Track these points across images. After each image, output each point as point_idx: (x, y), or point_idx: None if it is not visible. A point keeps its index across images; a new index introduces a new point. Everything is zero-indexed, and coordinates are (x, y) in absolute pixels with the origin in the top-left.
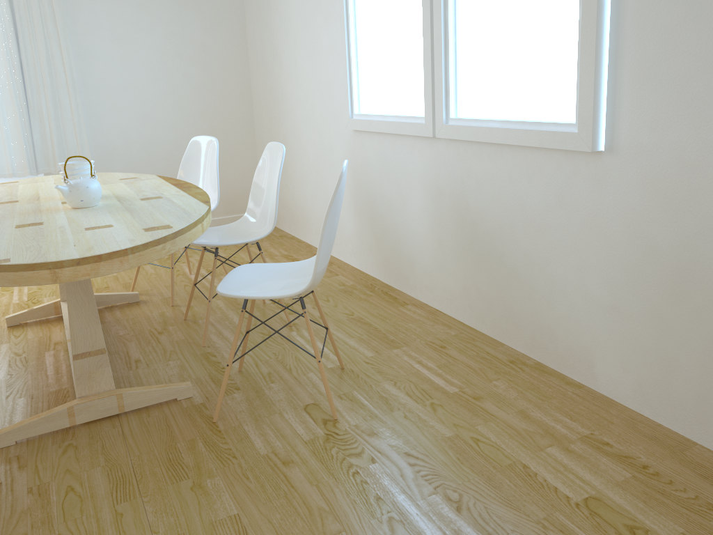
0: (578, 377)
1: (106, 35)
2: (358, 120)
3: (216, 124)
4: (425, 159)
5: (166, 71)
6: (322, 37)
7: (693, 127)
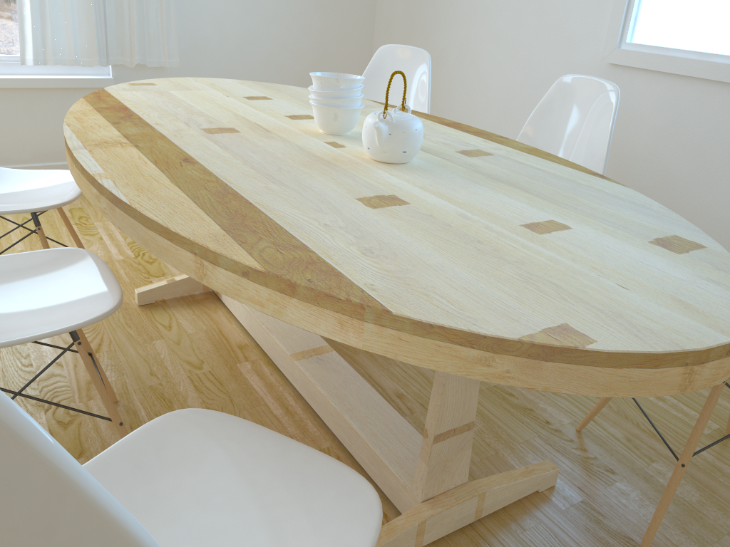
0: None
1: None
2: (637, 53)
3: (331, 24)
4: None
5: None
6: None
7: None
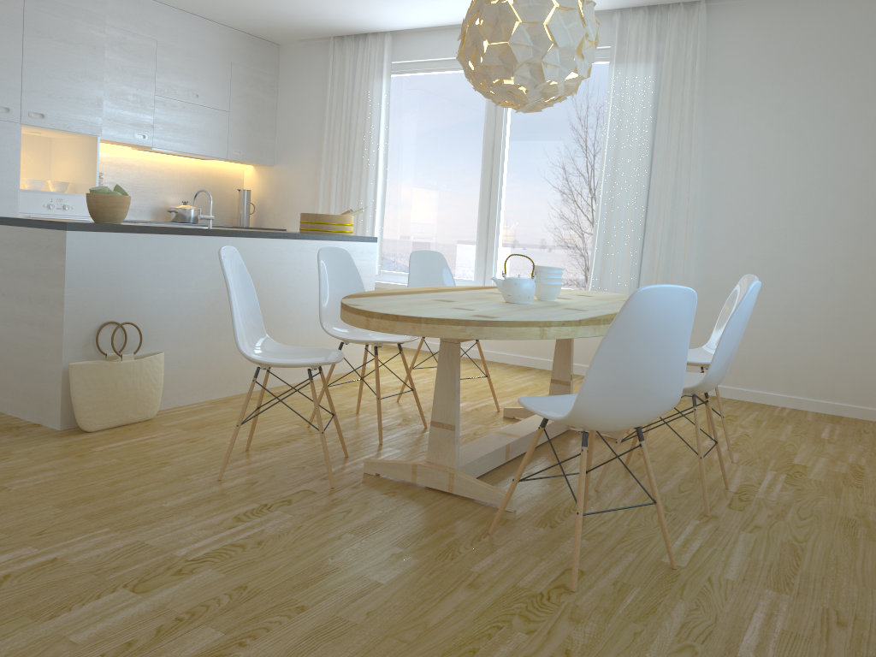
0: None
1: (744, 162)
2: None
3: (864, 279)
4: None
5: (807, 206)
6: None
7: None
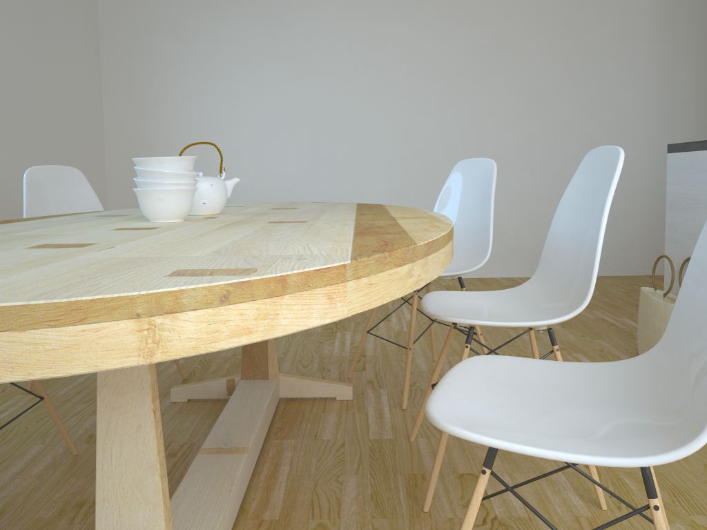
0: None
1: None
2: None
3: None
4: None
5: None
6: None
7: None
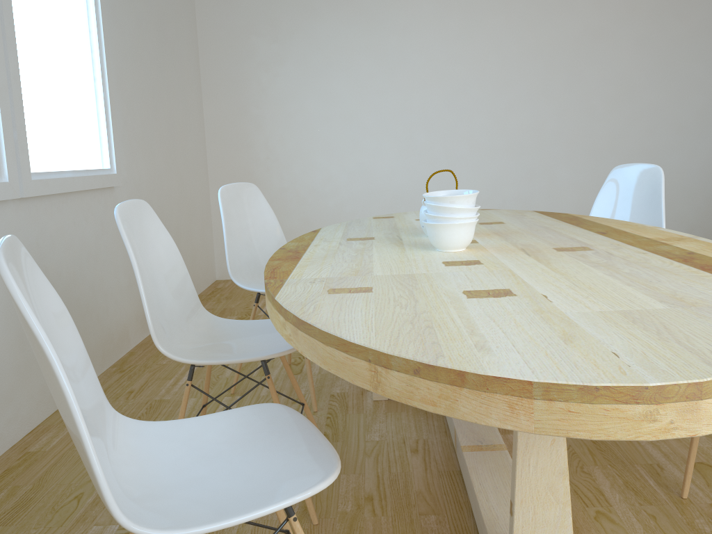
0: (125, 350)
1: None
2: None
3: None
4: None
5: None
6: None
7: (136, 167)
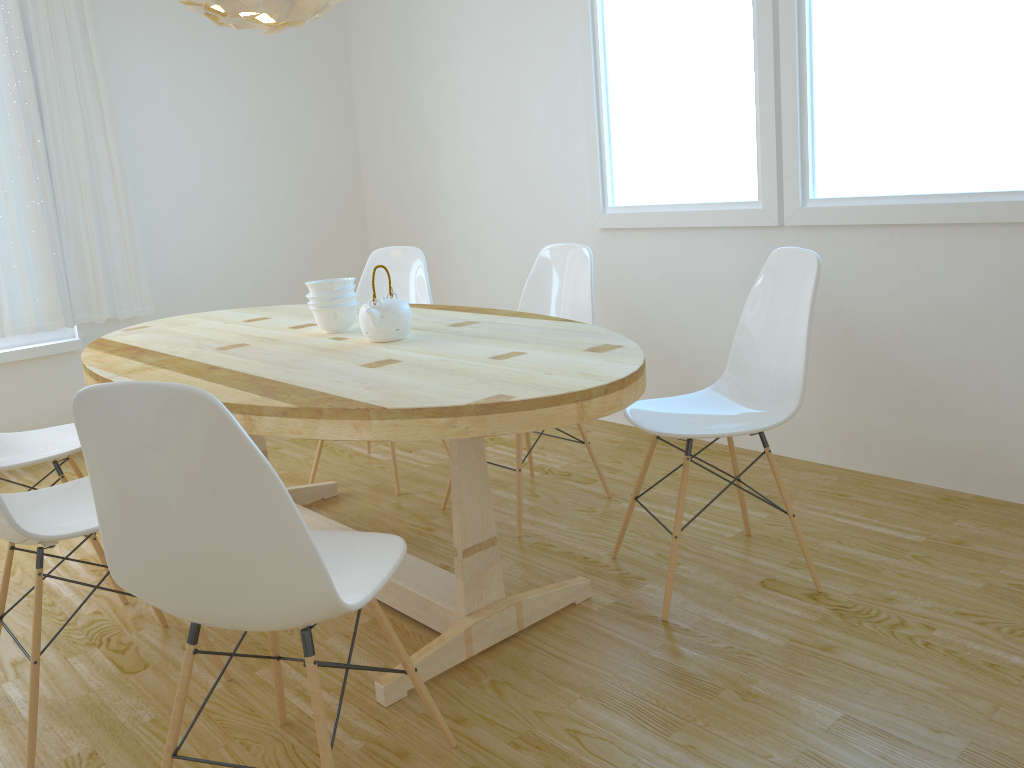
0: None
1: (167, 110)
2: (620, 215)
3: (318, 239)
4: (752, 256)
5: (249, 163)
6: (533, 107)
7: None
